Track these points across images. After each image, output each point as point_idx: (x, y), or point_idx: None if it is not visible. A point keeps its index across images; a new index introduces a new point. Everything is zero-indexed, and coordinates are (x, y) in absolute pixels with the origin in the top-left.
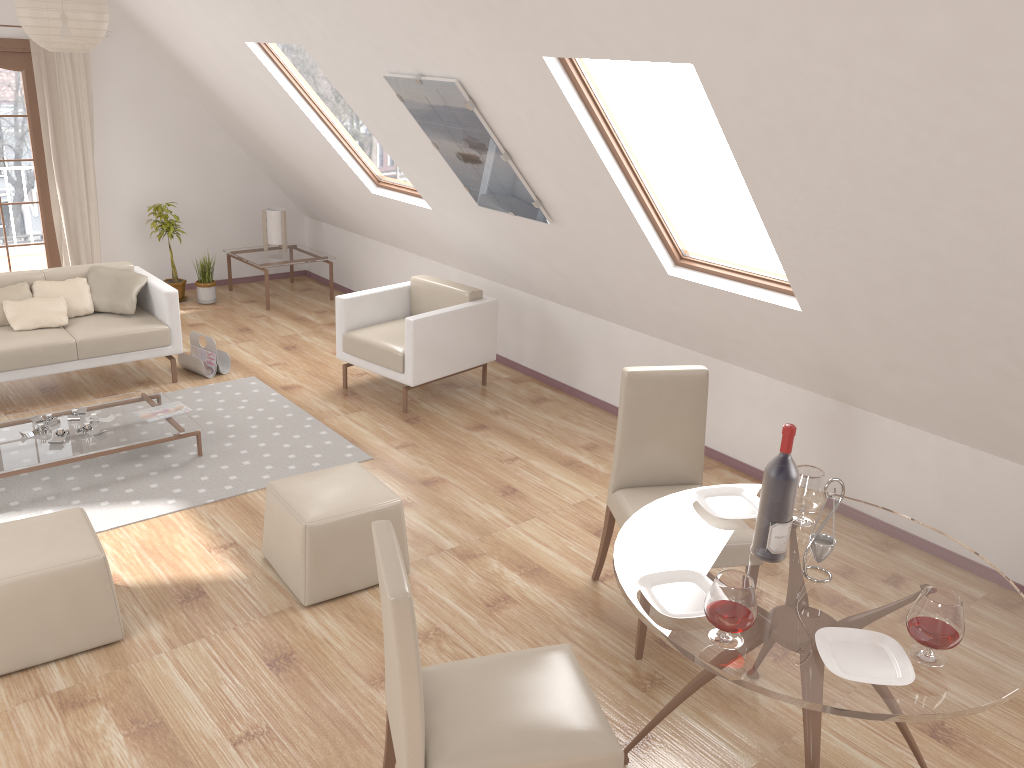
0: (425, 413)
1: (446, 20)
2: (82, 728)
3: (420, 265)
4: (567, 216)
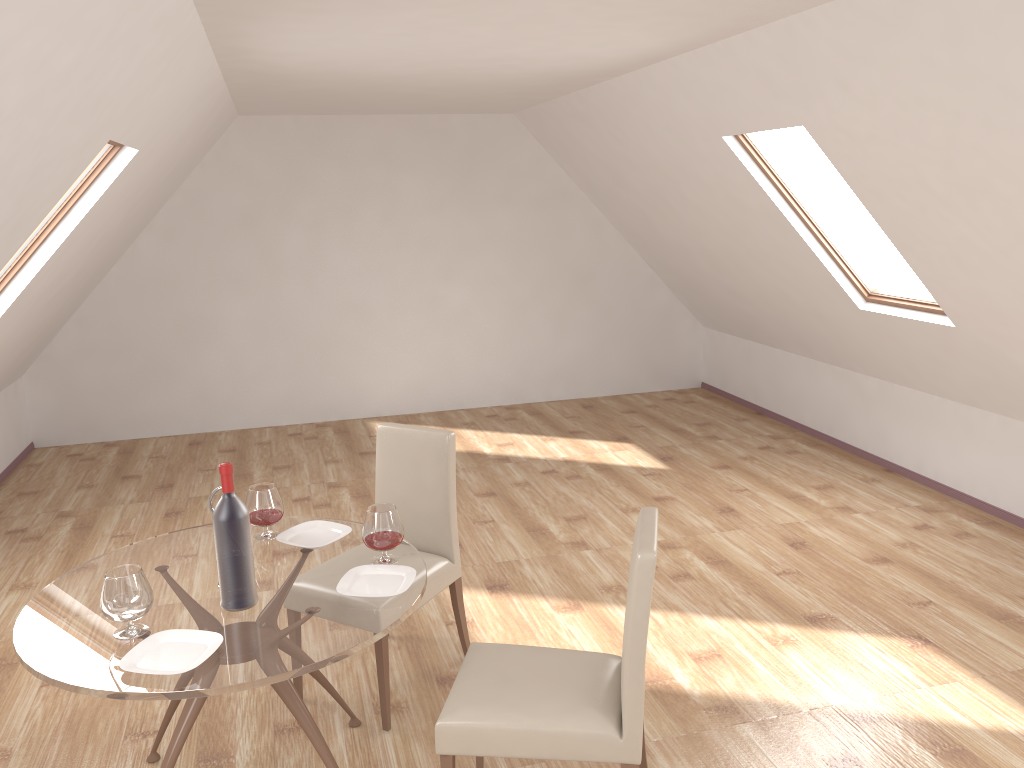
0: None
1: None
2: None
3: None
4: None
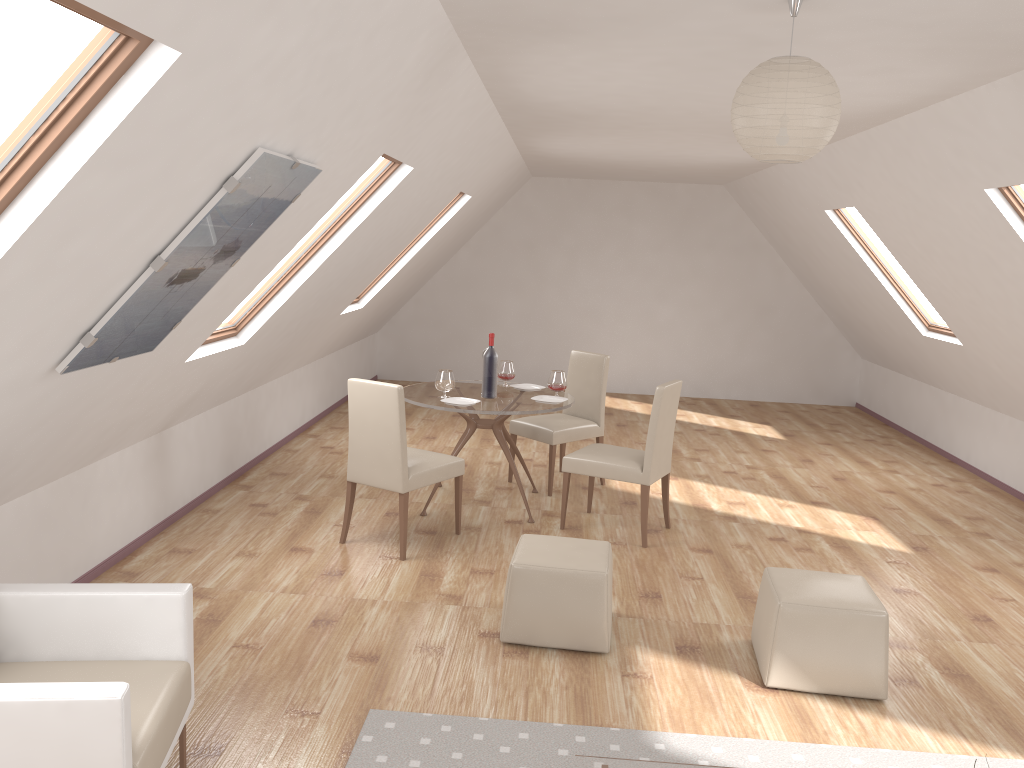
0: None
1: (387, 107)
2: None
3: None
4: (173, 330)
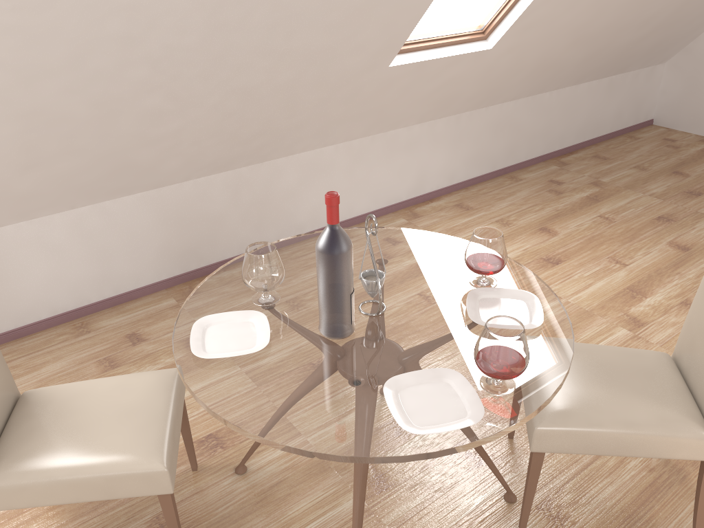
0: None
1: None
2: None
3: None
4: None
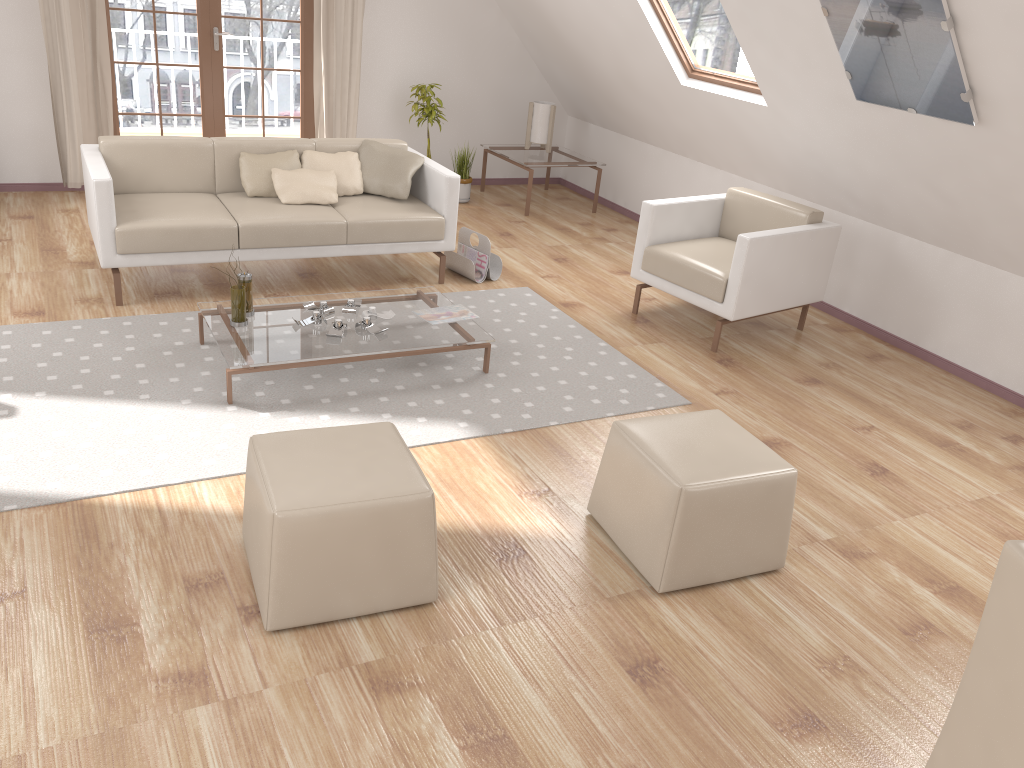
0: (738, 355)
1: None
2: (403, 725)
3: (715, 179)
4: (1011, 115)
